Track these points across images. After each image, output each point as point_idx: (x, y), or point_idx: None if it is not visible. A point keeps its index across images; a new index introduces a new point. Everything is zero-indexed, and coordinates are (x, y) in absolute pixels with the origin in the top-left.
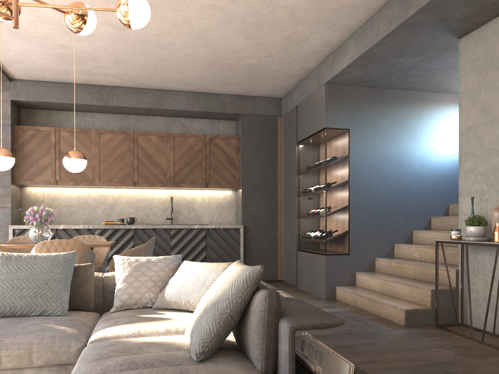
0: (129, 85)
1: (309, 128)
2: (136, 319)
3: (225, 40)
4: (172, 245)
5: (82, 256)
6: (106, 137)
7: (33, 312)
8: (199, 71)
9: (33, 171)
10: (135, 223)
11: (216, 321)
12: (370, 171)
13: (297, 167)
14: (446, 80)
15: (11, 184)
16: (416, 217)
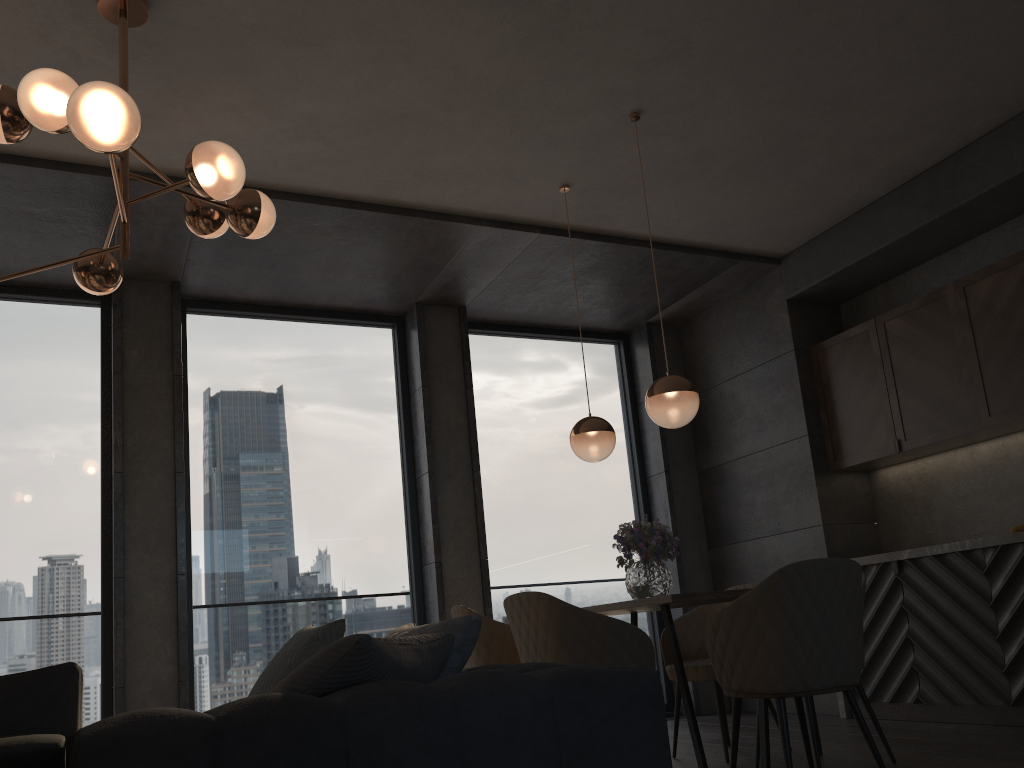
0: (988, 124)
1: None
2: None
3: None
4: None
5: (561, 629)
6: (983, 288)
7: None
8: None
9: (855, 432)
10: None
11: None
12: None
13: None
14: None
15: (815, 474)
16: None
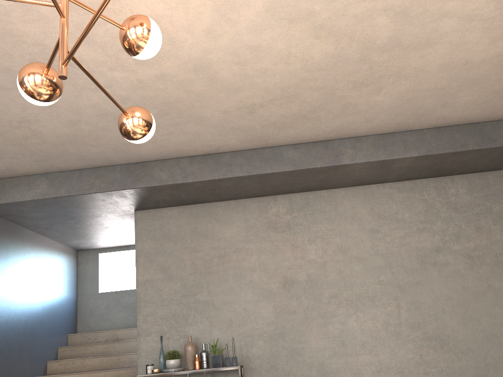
0: None
1: None
2: None
3: None
4: None
5: None
6: None
7: None
8: None
9: None
10: None
11: None
12: (7, 311)
13: None
14: (78, 233)
15: None
16: (38, 362)
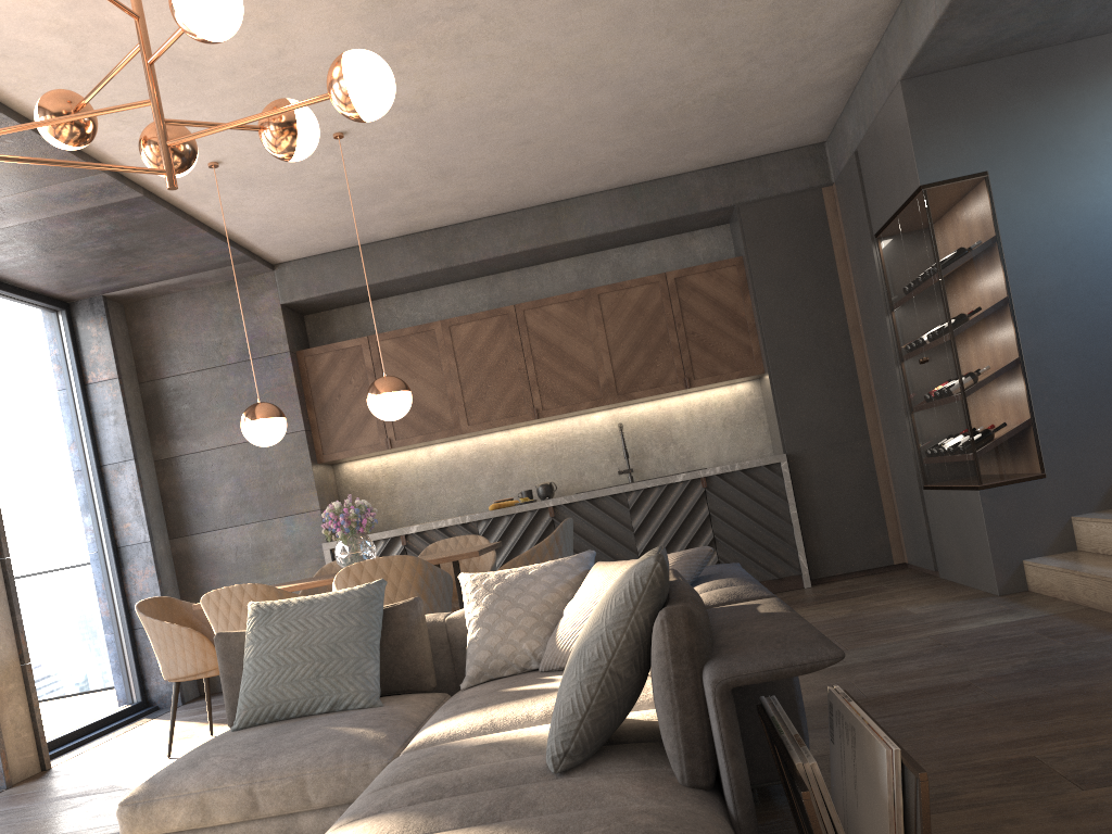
0: (487, 213)
1: (890, 197)
2: (496, 697)
3: (638, 59)
4: (637, 526)
5: (422, 584)
6: (465, 330)
7: (319, 708)
8: (613, 142)
9: (346, 430)
10: (557, 494)
11: (583, 686)
12: (1063, 260)
13: (884, 294)
14: None
15: (312, 465)
16: None
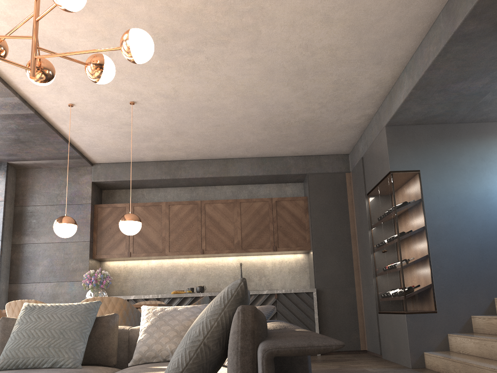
0: (195, 158)
1: (376, 176)
2: (144, 369)
3: (272, 95)
4: None
5: (124, 314)
6: (176, 208)
7: (45, 364)
8: (257, 134)
9: (110, 245)
10: (205, 292)
11: (186, 351)
12: (450, 214)
13: (369, 220)
14: None
15: (89, 258)
16: None
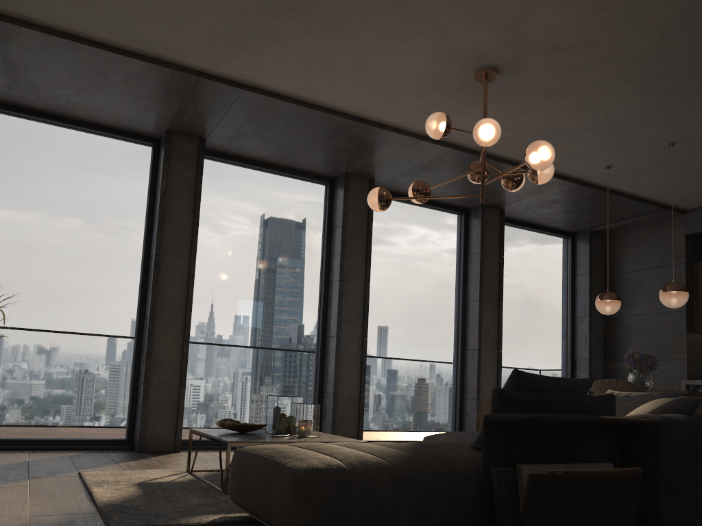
0: None
1: None
2: None
3: None
4: None
5: None
6: None
7: None
8: None
9: None
10: None
11: None
12: None
13: None
14: None
15: (686, 332)
16: None
